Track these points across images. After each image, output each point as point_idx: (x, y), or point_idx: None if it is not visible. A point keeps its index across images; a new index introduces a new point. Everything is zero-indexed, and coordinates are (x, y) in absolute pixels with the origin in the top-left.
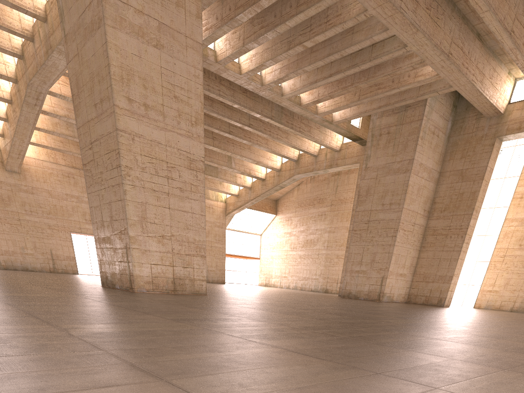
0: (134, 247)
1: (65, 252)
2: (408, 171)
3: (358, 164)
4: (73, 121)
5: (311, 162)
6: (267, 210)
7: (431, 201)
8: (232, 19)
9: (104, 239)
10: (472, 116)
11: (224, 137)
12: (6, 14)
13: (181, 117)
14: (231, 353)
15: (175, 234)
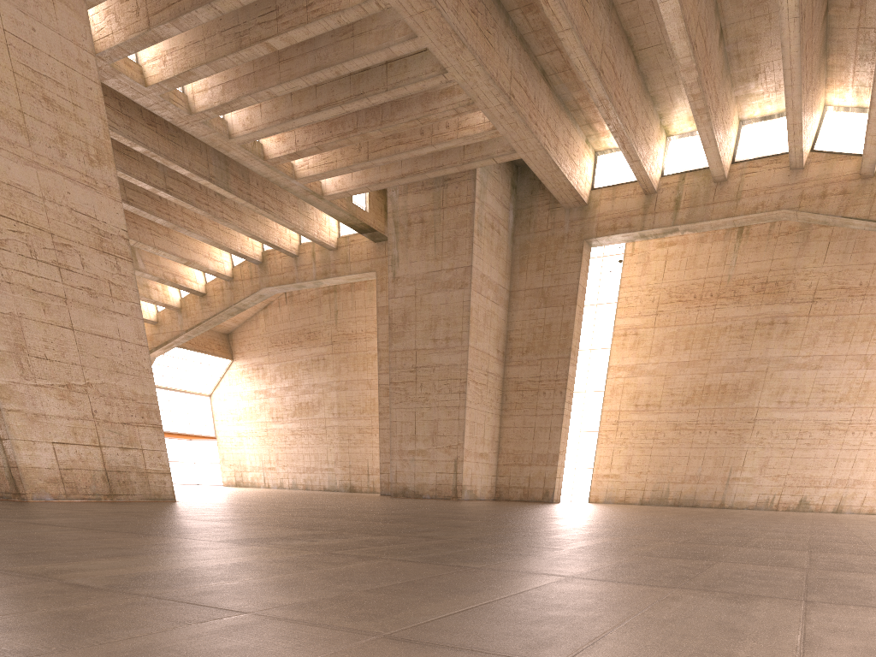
0: (11, 409)
1: None
2: (467, 286)
3: (373, 272)
4: None
5: (290, 267)
6: (216, 351)
7: (505, 336)
8: None
9: None
10: (542, 204)
11: None
12: None
13: (66, 144)
14: (504, 592)
15: (94, 381)
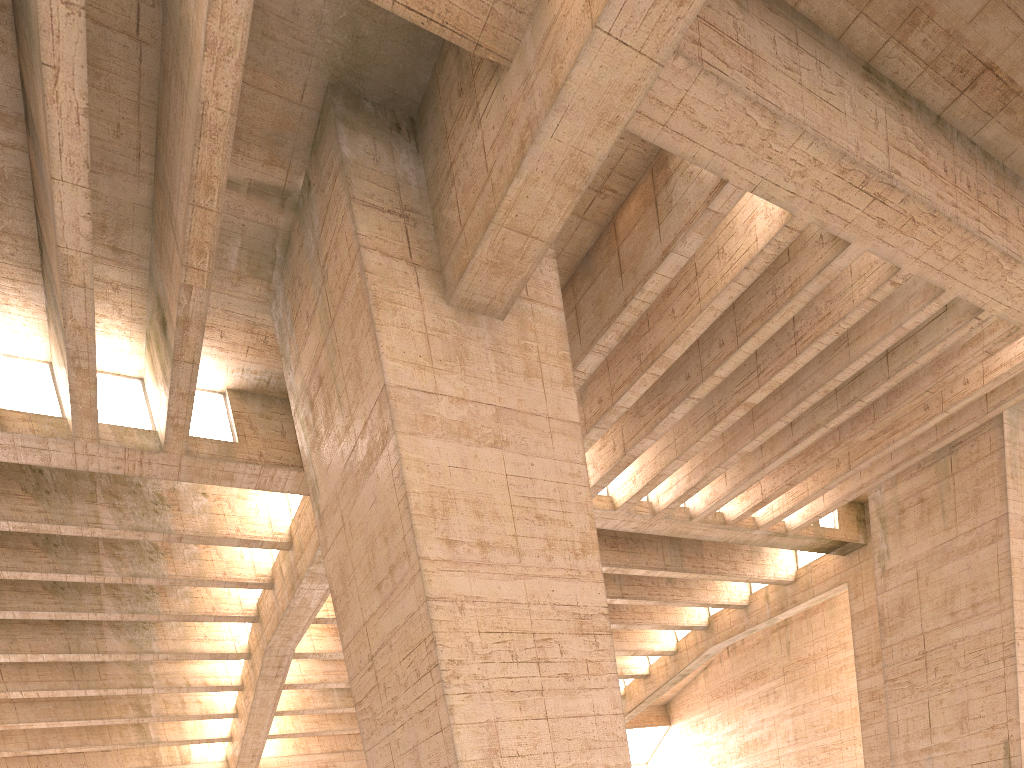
0: None
1: None
2: (1001, 537)
3: (843, 584)
4: (333, 685)
5: (739, 618)
6: (653, 722)
7: None
8: (607, 410)
9: None
10: None
11: None
12: (234, 564)
13: (553, 548)
14: None
15: (565, 765)
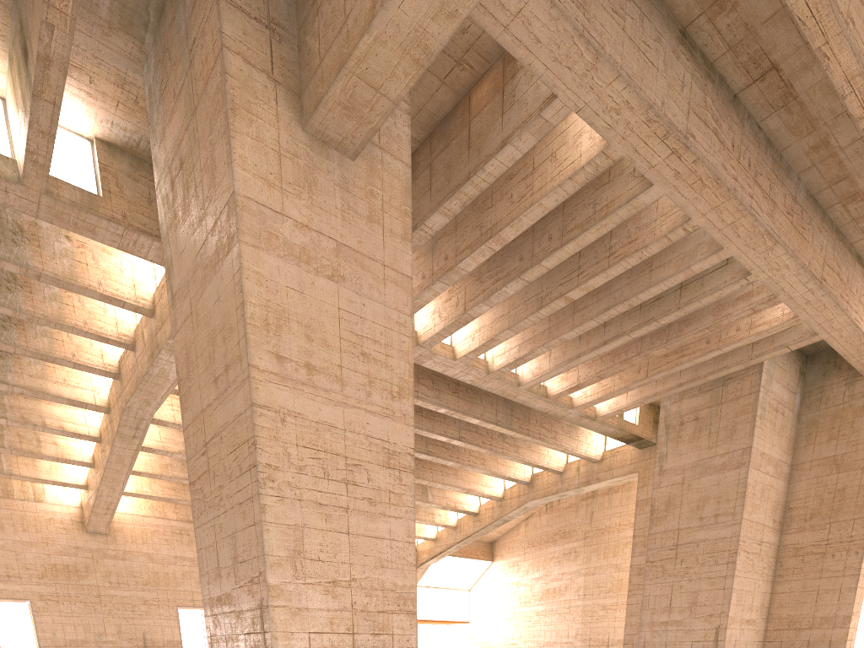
0: (278, 605)
1: (166, 634)
2: (744, 465)
3: (635, 473)
4: None
5: (554, 482)
6: (479, 556)
7: (783, 507)
8: (451, 269)
9: (220, 599)
10: (837, 382)
11: (417, 462)
12: (97, 317)
13: (373, 386)
14: None
15: (359, 576)
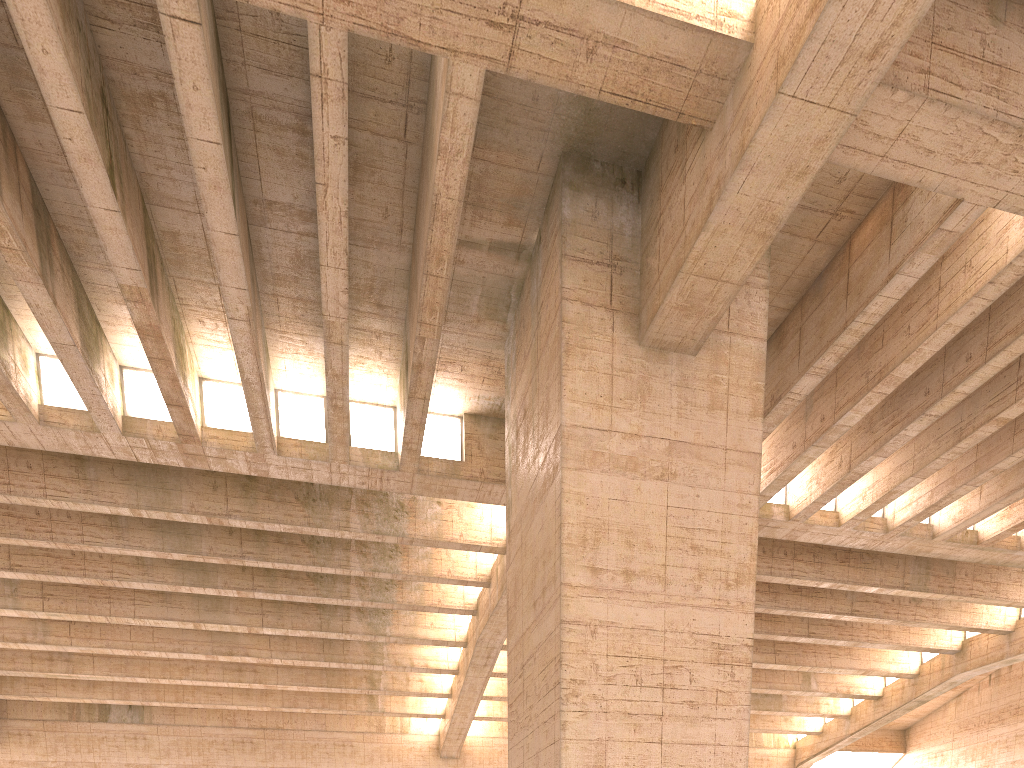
0: None
1: None
2: None
3: None
4: None
5: (998, 645)
6: (885, 748)
7: None
8: (827, 429)
9: None
10: None
11: (797, 646)
12: (459, 564)
13: (704, 578)
14: None
15: None
